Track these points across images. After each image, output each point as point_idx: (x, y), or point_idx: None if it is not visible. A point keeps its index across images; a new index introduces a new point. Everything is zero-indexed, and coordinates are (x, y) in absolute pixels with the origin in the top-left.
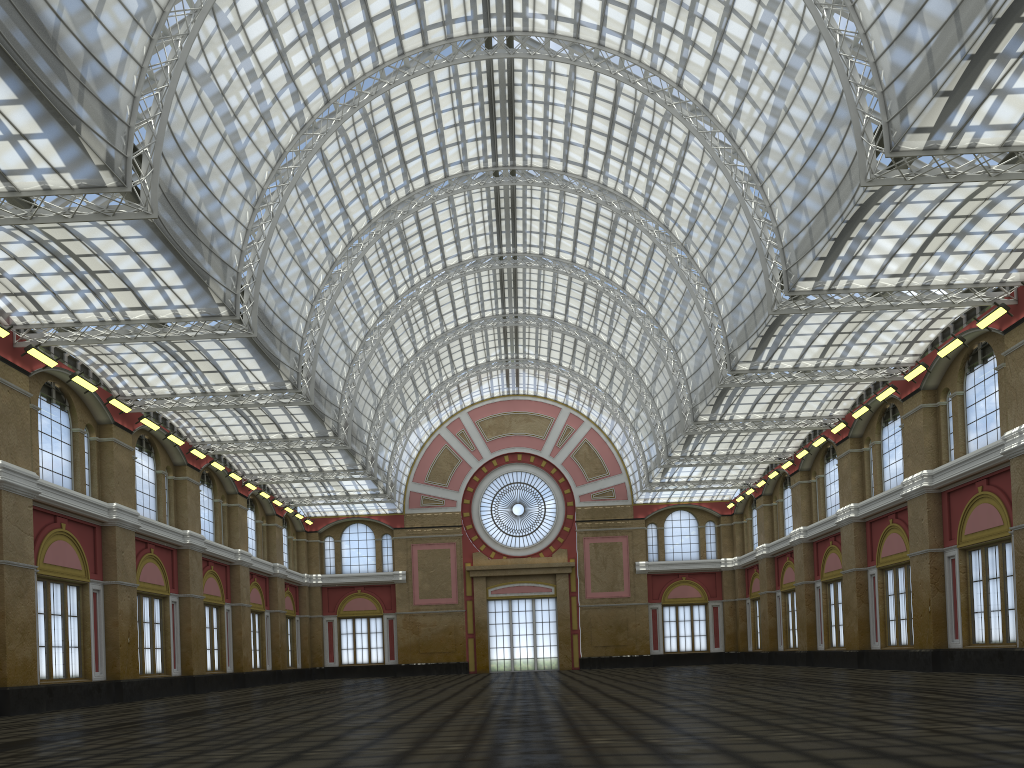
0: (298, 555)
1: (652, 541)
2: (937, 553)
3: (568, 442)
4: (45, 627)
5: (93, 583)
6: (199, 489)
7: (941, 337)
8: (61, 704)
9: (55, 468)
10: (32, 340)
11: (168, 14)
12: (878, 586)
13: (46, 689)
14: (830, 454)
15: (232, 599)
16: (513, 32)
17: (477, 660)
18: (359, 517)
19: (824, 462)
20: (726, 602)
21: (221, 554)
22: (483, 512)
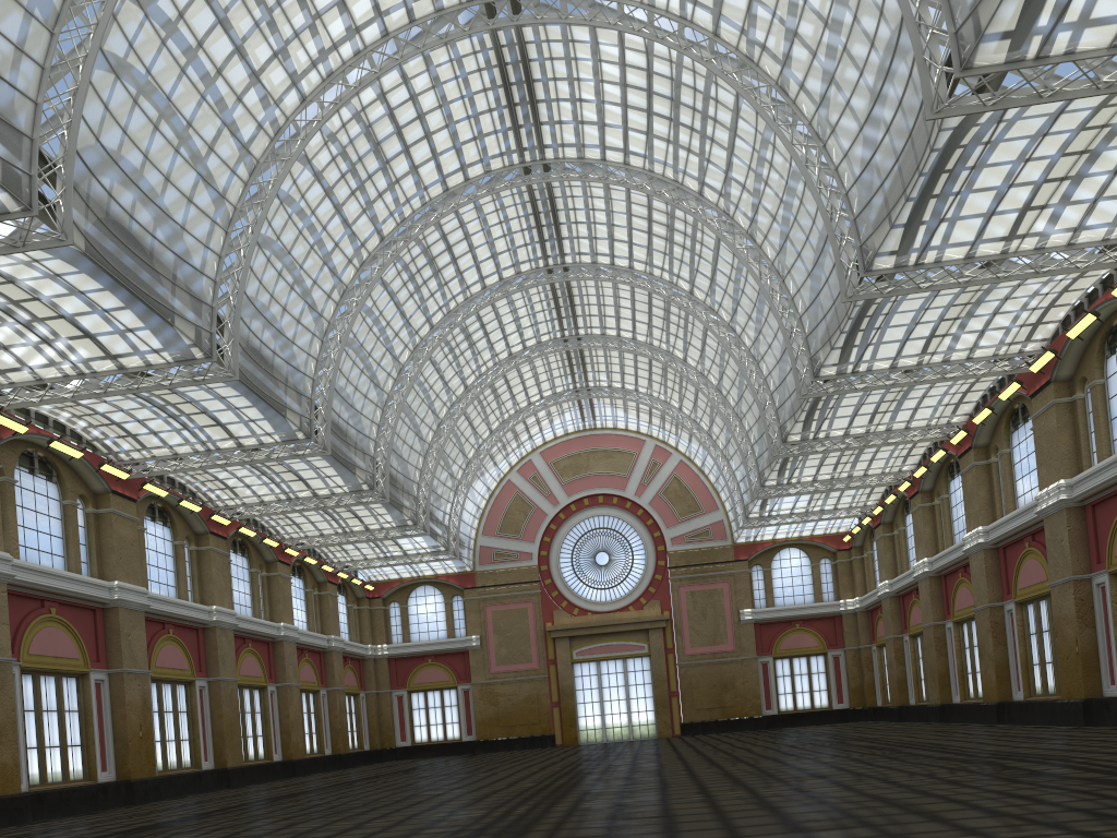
0: (360, 624)
1: (758, 585)
2: (1083, 580)
3: (655, 478)
4: (36, 726)
5: (95, 672)
6: (227, 559)
7: (1074, 315)
8: (55, 812)
9: (42, 546)
10: None
11: (70, 2)
12: (1017, 624)
13: (34, 796)
14: (954, 470)
15: (277, 679)
16: None
17: (564, 731)
18: (425, 578)
19: (948, 480)
20: (848, 650)
21: (259, 630)
22: (563, 564)
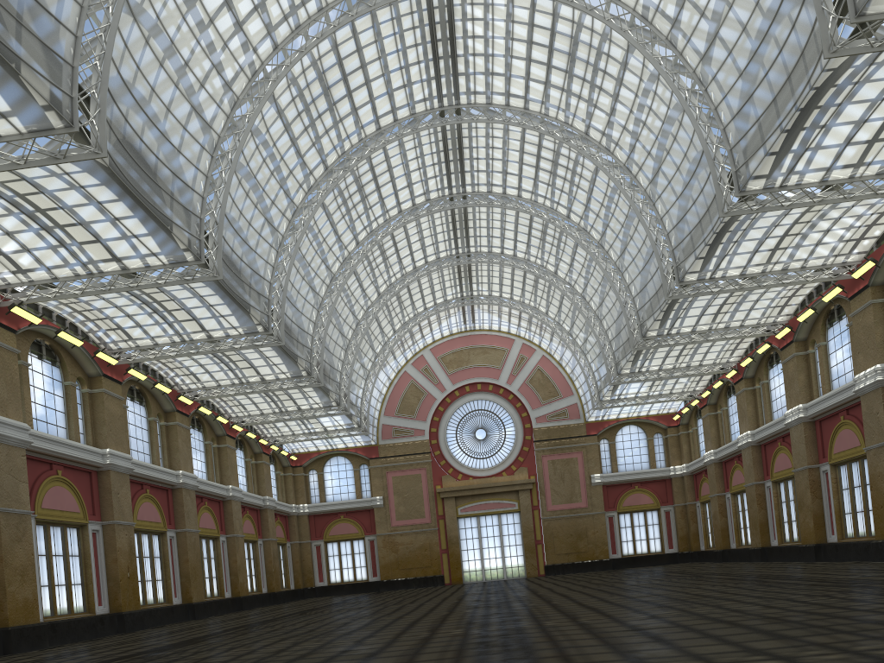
0: (286, 488)
1: (605, 455)
2: None
3: (522, 370)
4: (47, 568)
5: (92, 524)
6: (189, 433)
7: None
8: (65, 639)
9: (49, 419)
10: (15, 299)
11: None
12: (832, 481)
13: (49, 626)
14: (773, 360)
15: (226, 531)
16: None
17: (451, 573)
18: (338, 450)
19: (768, 368)
20: (677, 506)
21: (213, 491)
22: (449, 438)
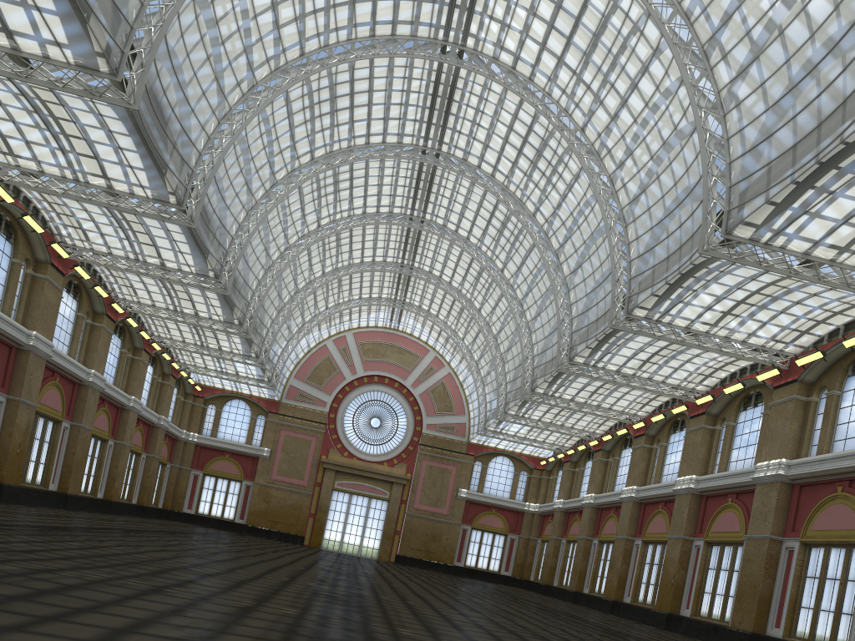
0: (182, 413)
1: (476, 475)
2: (688, 540)
3: (428, 379)
4: None
5: None
6: (111, 338)
7: (729, 378)
8: None
9: None
10: None
11: None
12: (639, 554)
13: None
14: (628, 443)
15: (117, 437)
16: (465, 47)
17: (312, 536)
18: (242, 395)
19: (622, 448)
20: (522, 537)
21: (116, 397)
22: (346, 417)
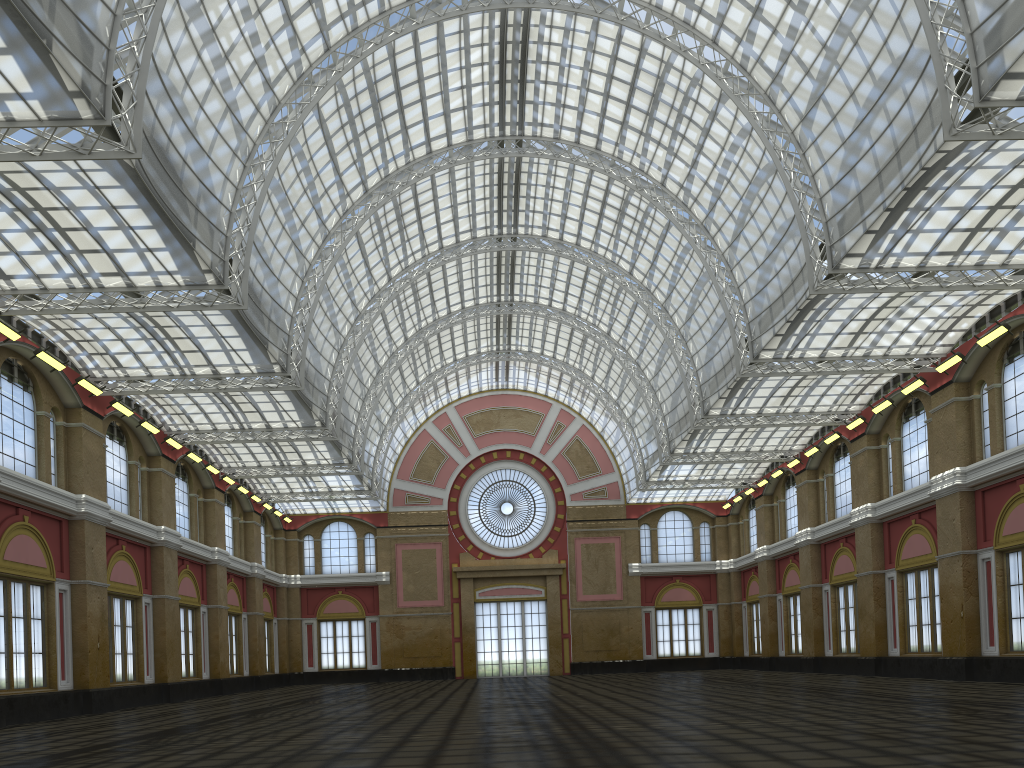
0: (276, 554)
1: (645, 542)
2: (970, 555)
3: (559, 439)
4: (5, 631)
5: (59, 582)
6: (174, 482)
7: (974, 327)
8: (23, 717)
9: (17, 455)
10: None
11: None
12: (897, 590)
13: (6, 701)
14: (841, 452)
15: (208, 600)
16: None
17: (464, 665)
18: (340, 515)
19: (833, 460)
20: (721, 605)
21: (197, 552)
22: (470, 511)
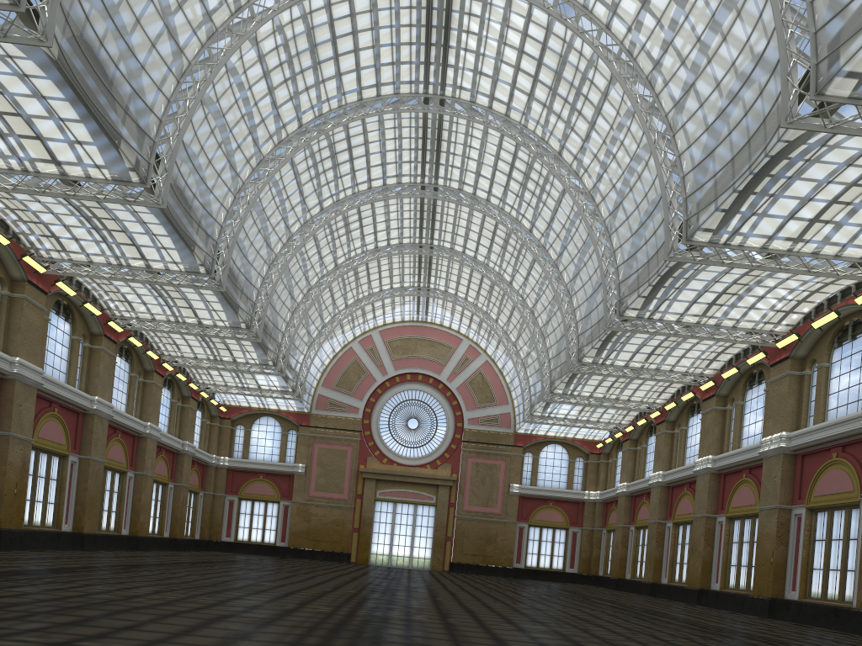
0: (210, 437)
1: (527, 467)
2: (785, 510)
3: (465, 370)
4: None
5: None
6: (114, 360)
7: (814, 312)
8: None
9: None
10: None
11: None
12: (724, 533)
13: None
14: (695, 409)
15: (136, 467)
16: None
17: (359, 552)
18: (270, 411)
19: (688, 416)
20: (585, 530)
21: (129, 424)
22: (381, 422)
